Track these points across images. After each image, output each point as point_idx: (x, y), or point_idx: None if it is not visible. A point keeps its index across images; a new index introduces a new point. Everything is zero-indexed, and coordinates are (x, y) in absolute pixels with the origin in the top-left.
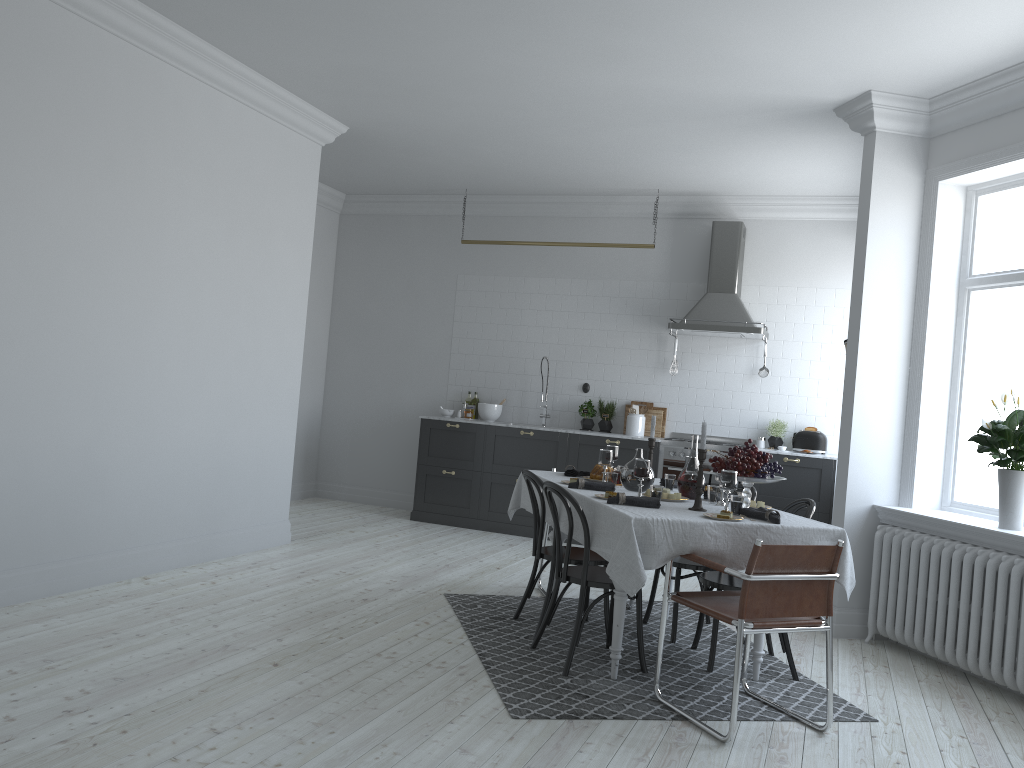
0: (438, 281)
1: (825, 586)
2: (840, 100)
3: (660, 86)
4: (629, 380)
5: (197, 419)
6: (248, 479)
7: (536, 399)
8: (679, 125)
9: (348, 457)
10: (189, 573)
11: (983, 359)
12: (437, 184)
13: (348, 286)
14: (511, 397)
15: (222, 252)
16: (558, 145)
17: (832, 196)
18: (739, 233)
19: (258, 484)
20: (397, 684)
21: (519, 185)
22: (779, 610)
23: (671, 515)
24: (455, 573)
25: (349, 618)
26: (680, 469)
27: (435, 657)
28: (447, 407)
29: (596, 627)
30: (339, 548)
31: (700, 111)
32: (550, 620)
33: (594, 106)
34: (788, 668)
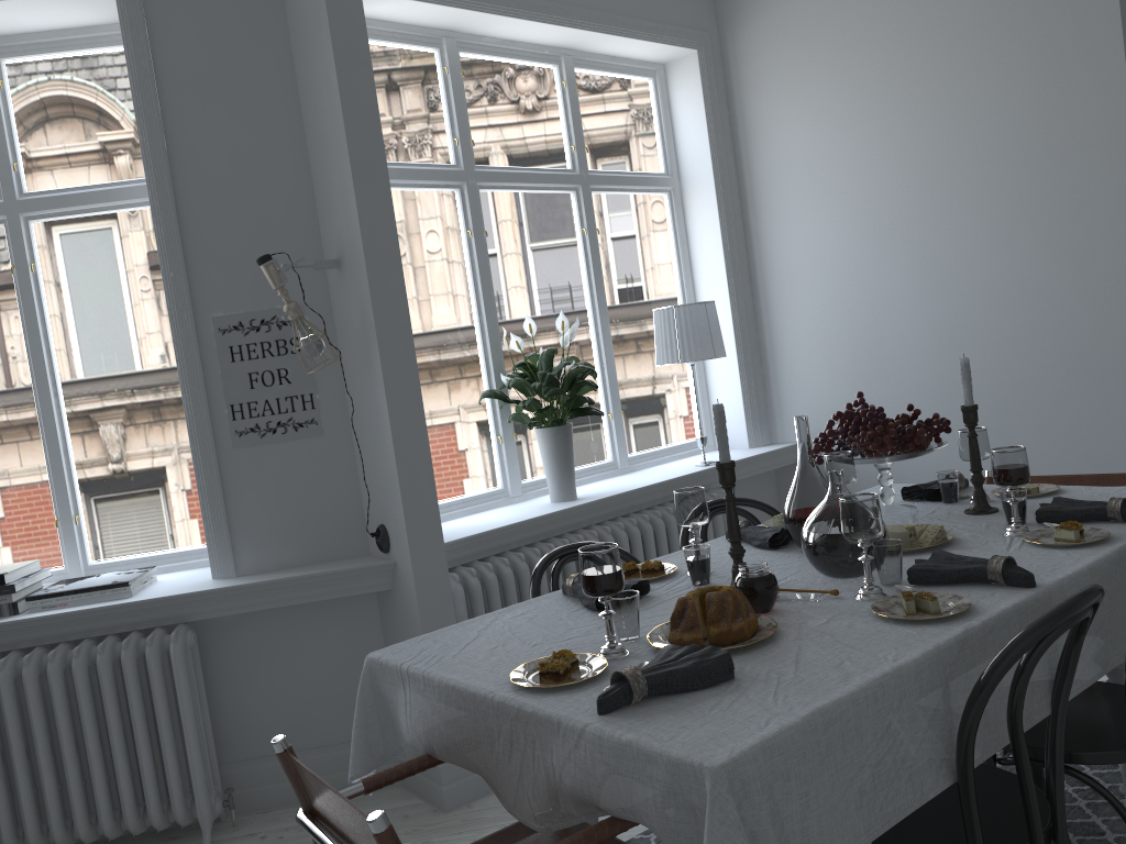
0: None
1: None
2: None
3: None
4: None
5: None
6: None
7: None
8: None
9: None
10: None
11: None
12: None
13: None
14: None
15: None
16: None
17: None
18: None
19: None
20: None
21: None
22: None
23: (1109, 497)
24: None
25: None
26: None
27: None
28: None
29: None
30: None
31: None
32: None
33: None
34: None
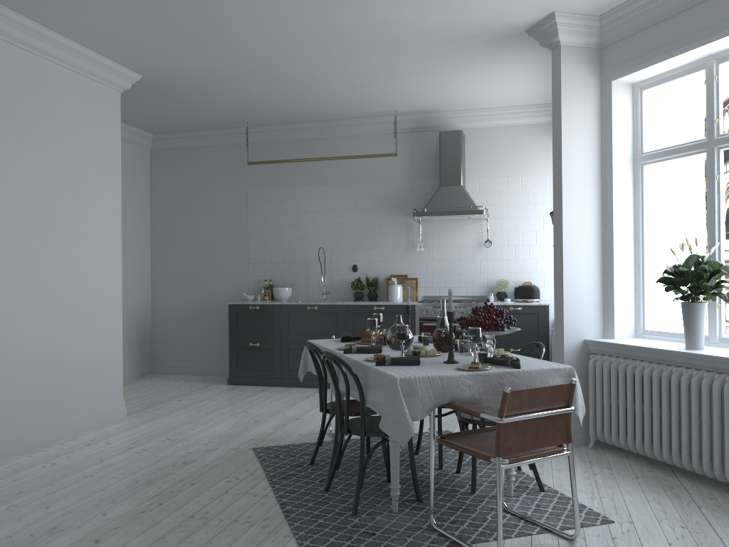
0: (233, 196)
1: (564, 418)
2: (531, 22)
3: (388, 20)
4: (387, 259)
5: (29, 326)
6: (83, 370)
7: (318, 280)
8: (407, 54)
9: (175, 340)
10: (33, 457)
11: (658, 217)
12: (223, 119)
13: (162, 206)
14: (298, 281)
15: (38, 184)
16: (313, 78)
17: (527, 105)
18: (460, 139)
19: (92, 373)
20: (207, 546)
21: (288, 115)
22: (529, 444)
23: (430, 371)
24: (262, 428)
25: (169, 483)
26: (432, 324)
27: (242, 512)
28: (249, 293)
29: (378, 463)
30: (167, 417)
31: (422, 40)
32: (338, 466)
33: (338, 42)
34: (534, 481)
